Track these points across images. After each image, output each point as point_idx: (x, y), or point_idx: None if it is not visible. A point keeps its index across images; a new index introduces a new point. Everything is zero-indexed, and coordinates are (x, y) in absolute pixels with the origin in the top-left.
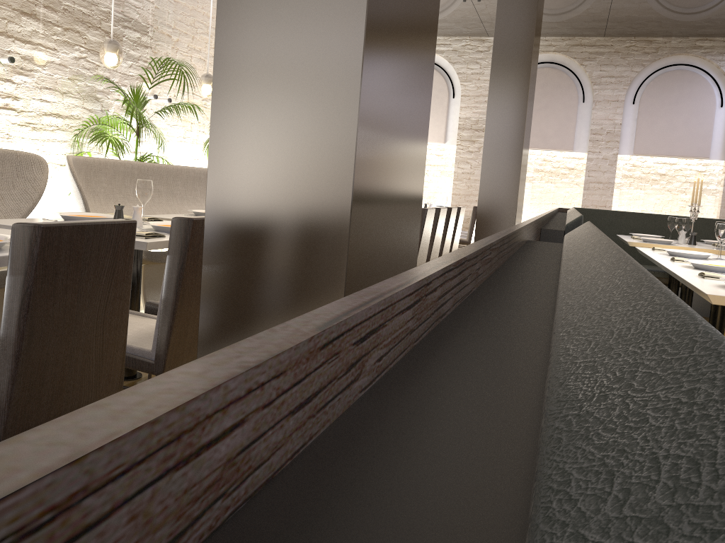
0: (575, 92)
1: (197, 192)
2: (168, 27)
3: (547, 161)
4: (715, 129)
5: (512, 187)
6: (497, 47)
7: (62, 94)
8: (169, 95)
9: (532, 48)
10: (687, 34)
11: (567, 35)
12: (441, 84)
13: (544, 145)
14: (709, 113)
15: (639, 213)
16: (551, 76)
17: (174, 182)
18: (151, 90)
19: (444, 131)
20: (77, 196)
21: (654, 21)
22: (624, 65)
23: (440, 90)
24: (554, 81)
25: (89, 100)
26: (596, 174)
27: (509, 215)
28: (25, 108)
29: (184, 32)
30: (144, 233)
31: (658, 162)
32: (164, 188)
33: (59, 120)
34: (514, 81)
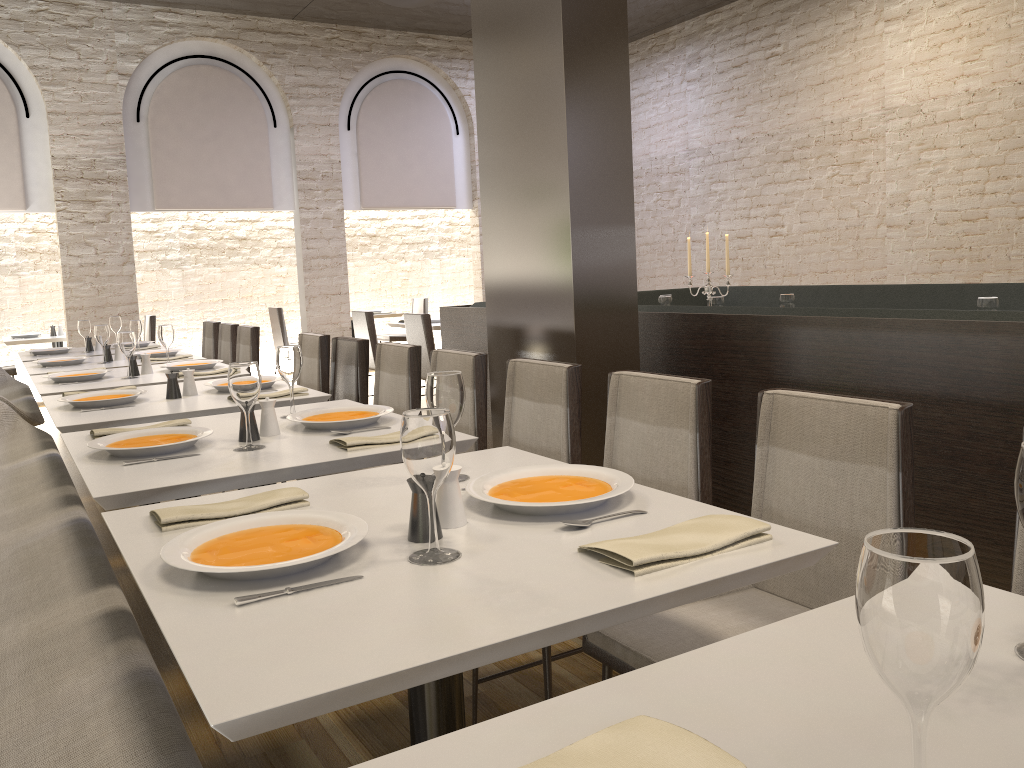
0: (261, 109)
1: None
2: None
3: (201, 230)
4: (456, 165)
5: (626, 281)
6: None
7: None
8: None
9: (625, 1)
10: (410, 26)
11: (236, 11)
12: None
13: (226, 201)
14: (447, 143)
15: None
16: (216, 81)
17: None
18: None
19: (21, 184)
20: None
21: (388, 0)
22: (329, 68)
23: None
24: (223, 90)
25: None
26: (319, 245)
27: (629, 337)
28: None
29: None
30: None
31: (364, 218)
32: None
33: None
34: (605, 67)
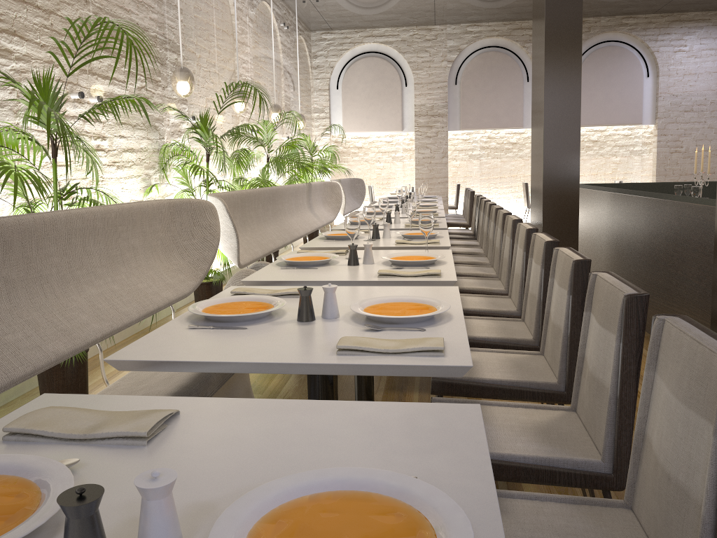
0: (520, 72)
1: (269, 212)
2: (195, 46)
3: (491, 138)
4: (644, 97)
5: (573, 176)
6: (548, 49)
7: (135, 128)
8: (201, 115)
9: (580, 48)
10: (615, 13)
11: (508, 20)
12: (393, 74)
13: (497, 124)
14: (638, 83)
15: (634, 183)
16: (496, 59)
17: (257, 205)
18: (189, 112)
19: (400, 119)
20: (229, 236)
21: (592, 4)
22: None
23: (393, 80)
24: (500, 64)
25: (152, 131)
26: None
27: (573, 201)
28: (112, 147)
29: (205, 49)
30: (439, 272)
31: (589, 130)
32: (253, 213)
33: (135, 155)
34: (567, 79)
